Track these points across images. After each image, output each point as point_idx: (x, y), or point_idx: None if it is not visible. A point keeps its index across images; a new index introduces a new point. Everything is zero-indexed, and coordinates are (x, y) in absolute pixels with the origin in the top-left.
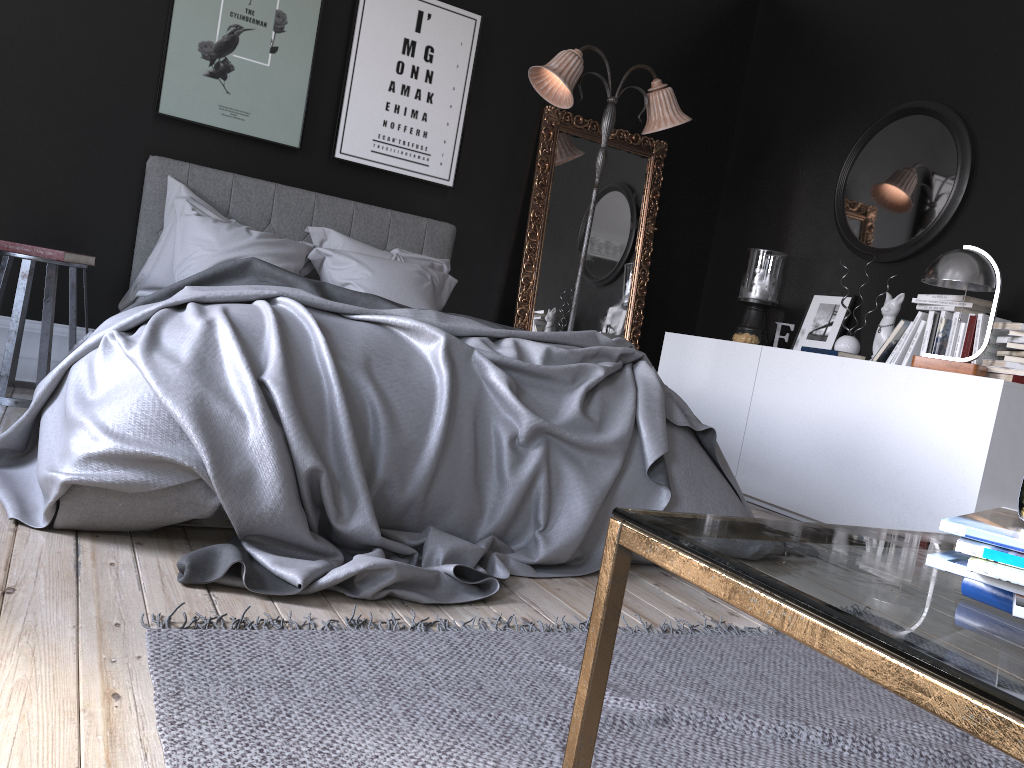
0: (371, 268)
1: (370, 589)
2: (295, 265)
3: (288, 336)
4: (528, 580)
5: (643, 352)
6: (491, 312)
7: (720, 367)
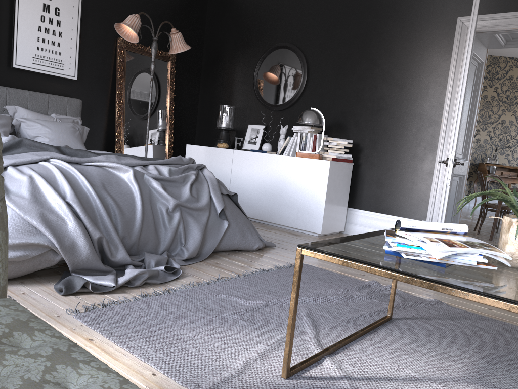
0: (49, 127)
1: (139, 282)
2: (8, 129)
3: (67, 178)
4: (185, 266)
5: (174, 153)
6: (102, 141)
7: (215, 159)
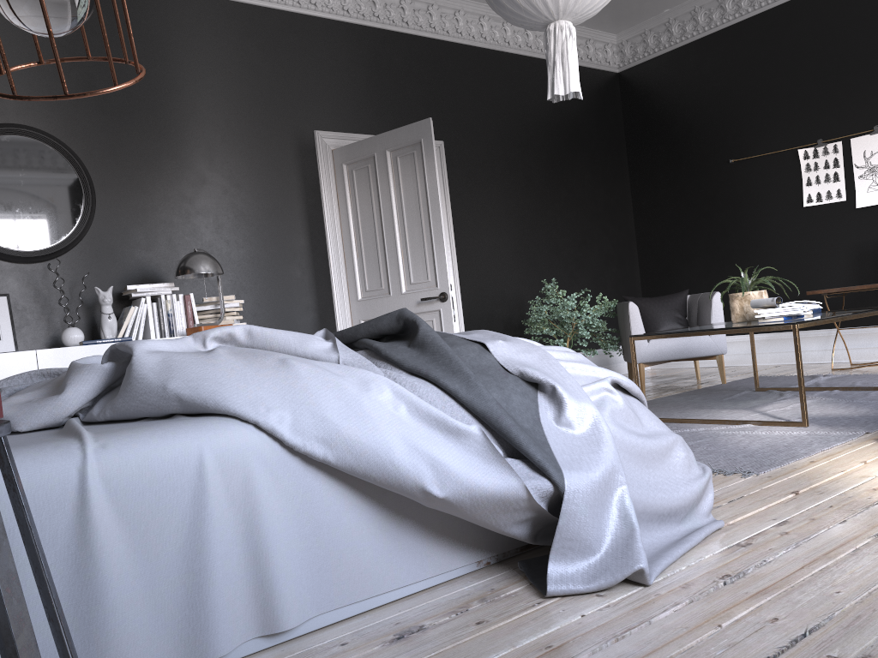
0: None
1: None
2: None
3: None
4: None
5: None
6: None
7: None
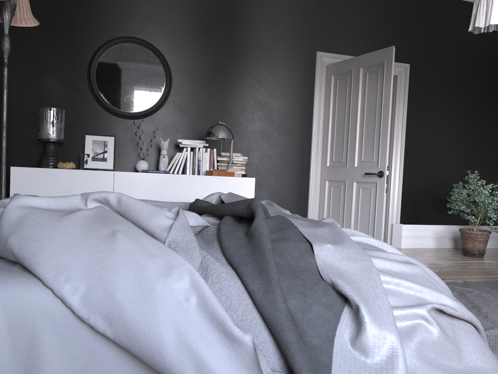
0: None
1: None
2: None
3: None
4: None
5: None
6: None
7: (79, 186)
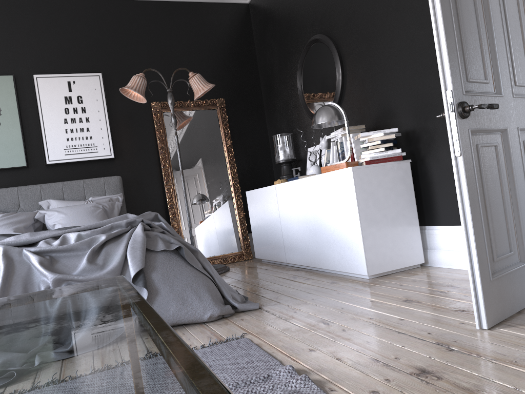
0: (65, 213)
1: None
2: (25, 224)
3: None
4: None
5: None
6: (158, 211)
7: (266, 201)
